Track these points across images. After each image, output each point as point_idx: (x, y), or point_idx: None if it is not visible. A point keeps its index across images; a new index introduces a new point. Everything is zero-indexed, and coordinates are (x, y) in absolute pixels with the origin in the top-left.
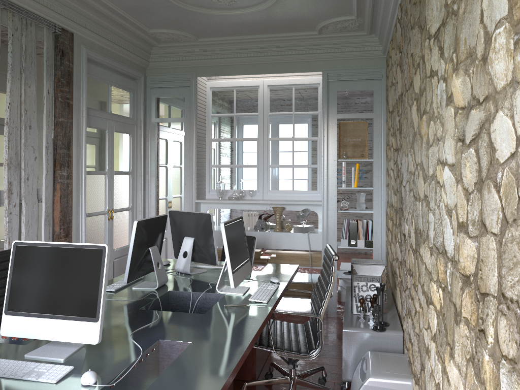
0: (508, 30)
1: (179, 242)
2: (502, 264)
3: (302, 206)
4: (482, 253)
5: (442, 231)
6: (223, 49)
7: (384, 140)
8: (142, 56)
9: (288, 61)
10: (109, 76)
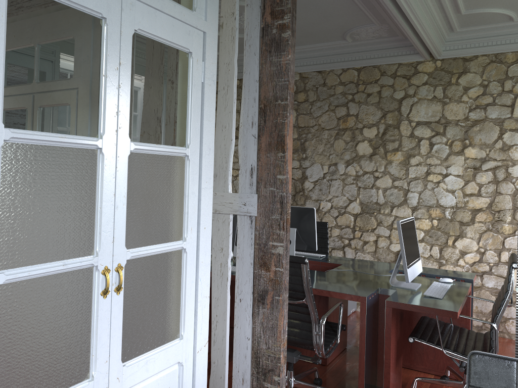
0: None
1: None
2: (516, 200)
3: None
4: (498, 200)
5: (436, 198)
6: None
7: None
8: None
9: None
10: None
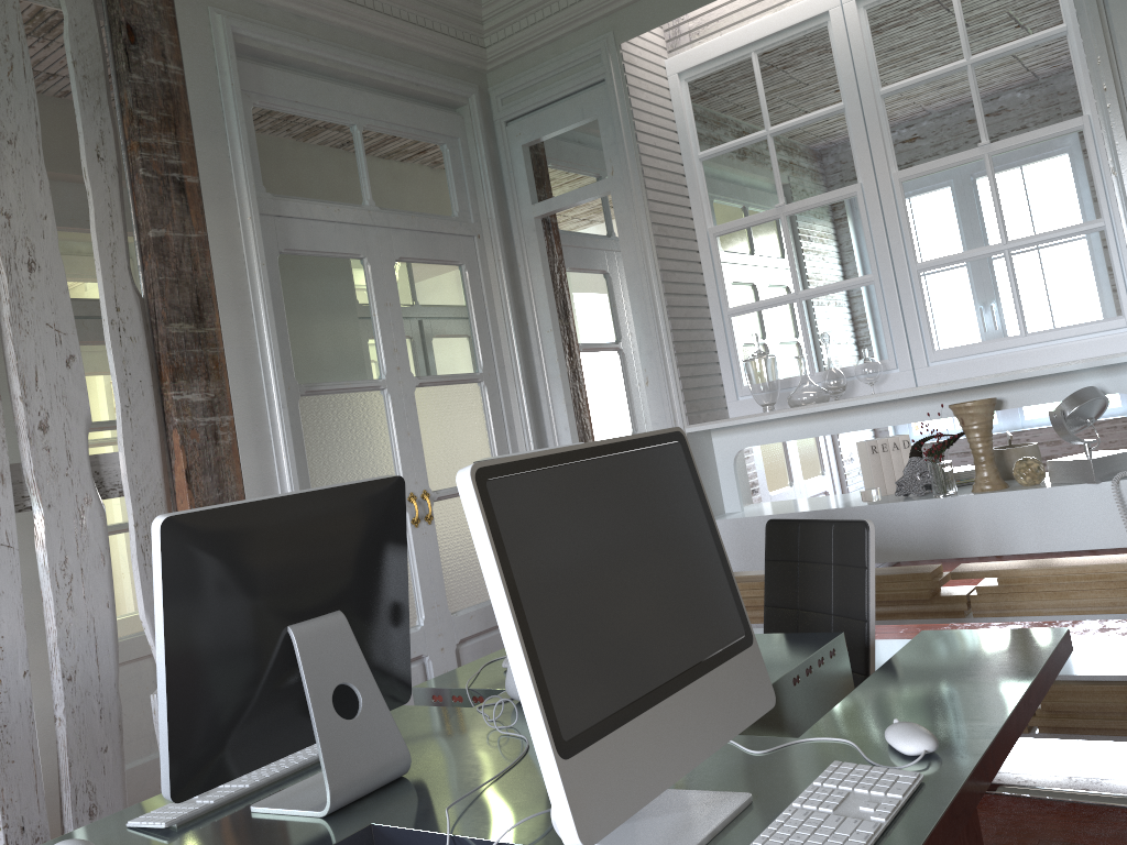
0: None
1: None
2: None
3: (1070, 383)
4: None
5: None
6: None
7: None
8: (454, 33)
9: None
10: (346, 101)
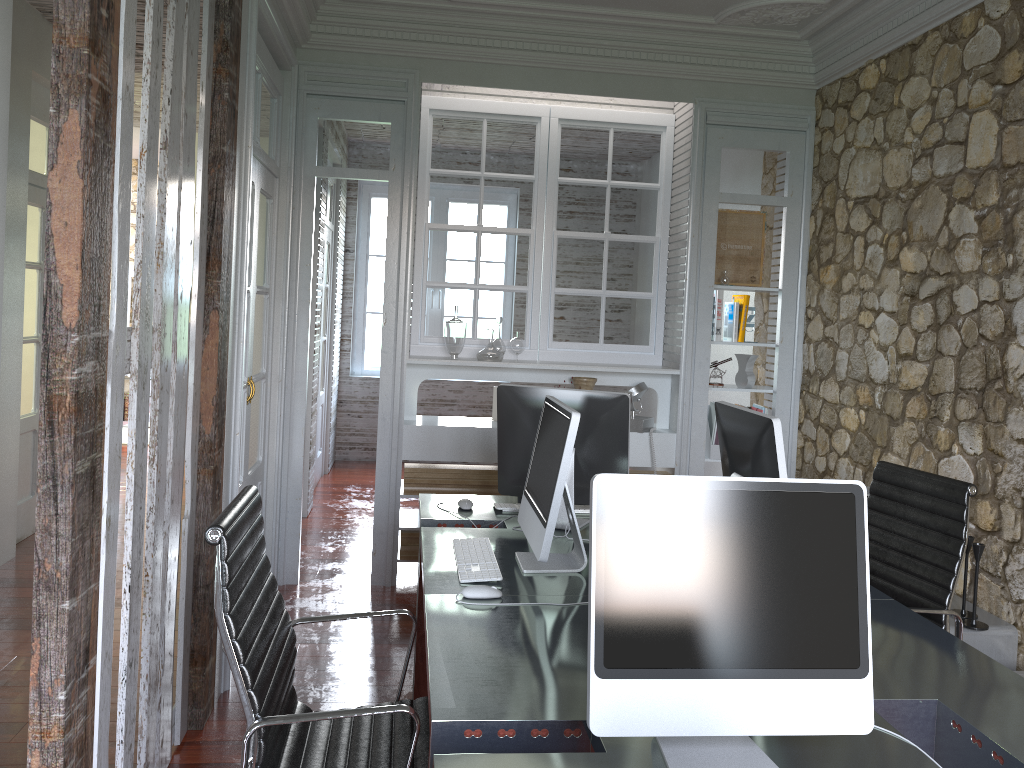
0: None
1: (522, 458)
2: None
3: (628, 377)
4: None
5: None
6: (493, 27)
7: (804, 252)
8: (305, 16)
9: (629, 73)
10: (263, 54)
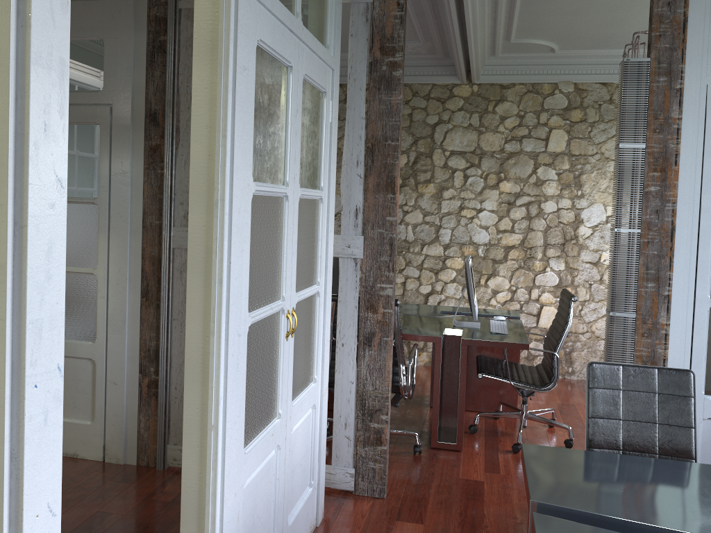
0: (557, 184)
1: None
2: (547, 237)
3: None
4: (530, 236)
5: (469, 235)
6: None
7: None
8: None
9: None
10: None
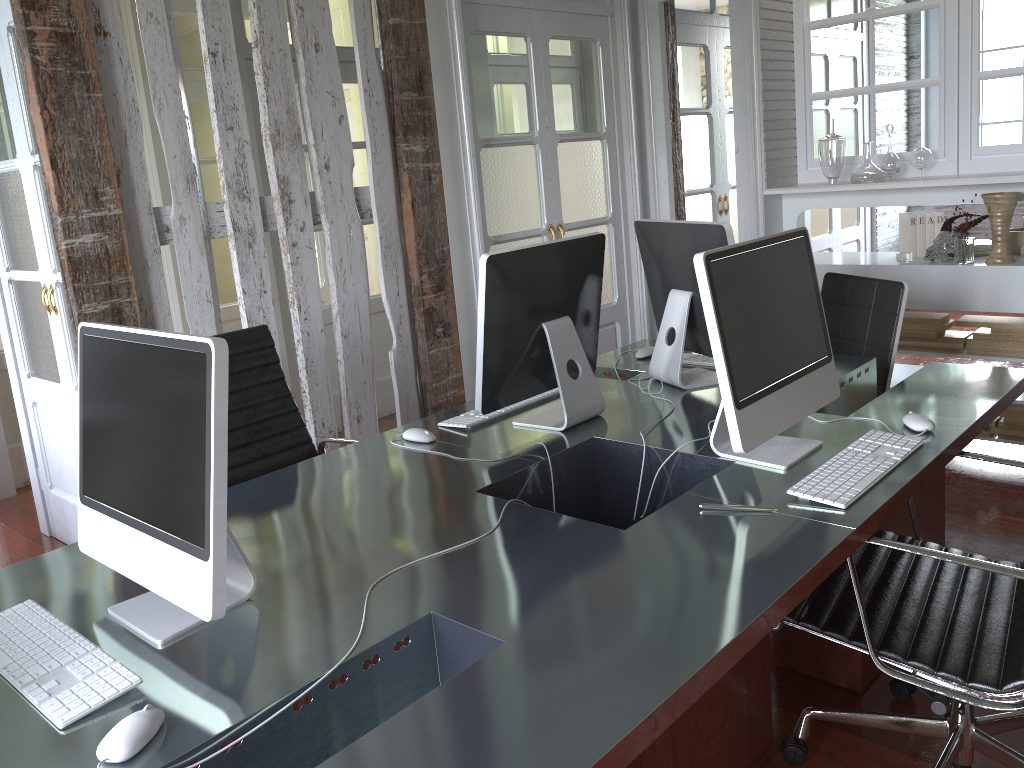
0: None
1: (662, 303)
2: None
3: None
4: None
5: None
6: None
7: None
8: None
9: None
10: None
